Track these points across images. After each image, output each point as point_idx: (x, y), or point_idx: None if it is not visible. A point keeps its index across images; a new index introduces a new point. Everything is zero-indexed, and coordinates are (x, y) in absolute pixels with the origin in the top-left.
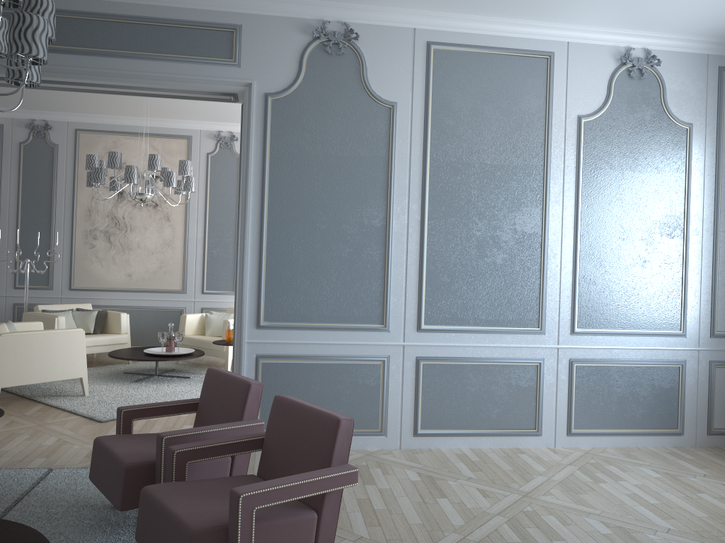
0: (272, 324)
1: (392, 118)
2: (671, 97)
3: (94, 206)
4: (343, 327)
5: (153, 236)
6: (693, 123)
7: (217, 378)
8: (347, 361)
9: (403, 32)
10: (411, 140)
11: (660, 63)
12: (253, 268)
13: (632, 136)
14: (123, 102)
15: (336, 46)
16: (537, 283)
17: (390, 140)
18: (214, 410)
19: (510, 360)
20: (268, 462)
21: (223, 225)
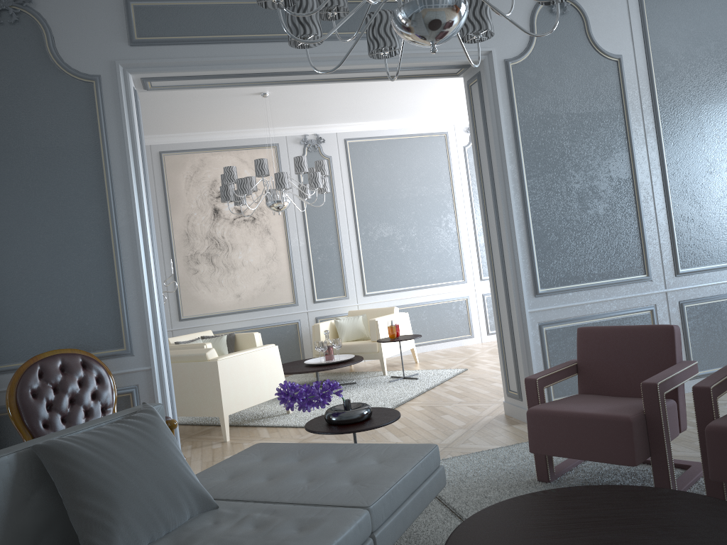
0: (548, 290)
1: (621, 70)
2: None
3: (191, 229)
4: (612, 282)
5: (255, 252)
6: None
7: (606, 333)
8: (620, 316)
9: None
10: (640, 90)
11: None
12: (522, 236)
13: None
14: (224, 114)
15: (560, 5)
16: None
17: (622, 92)
18: (617, 364)
19: None
20: None
21: (323, 230)
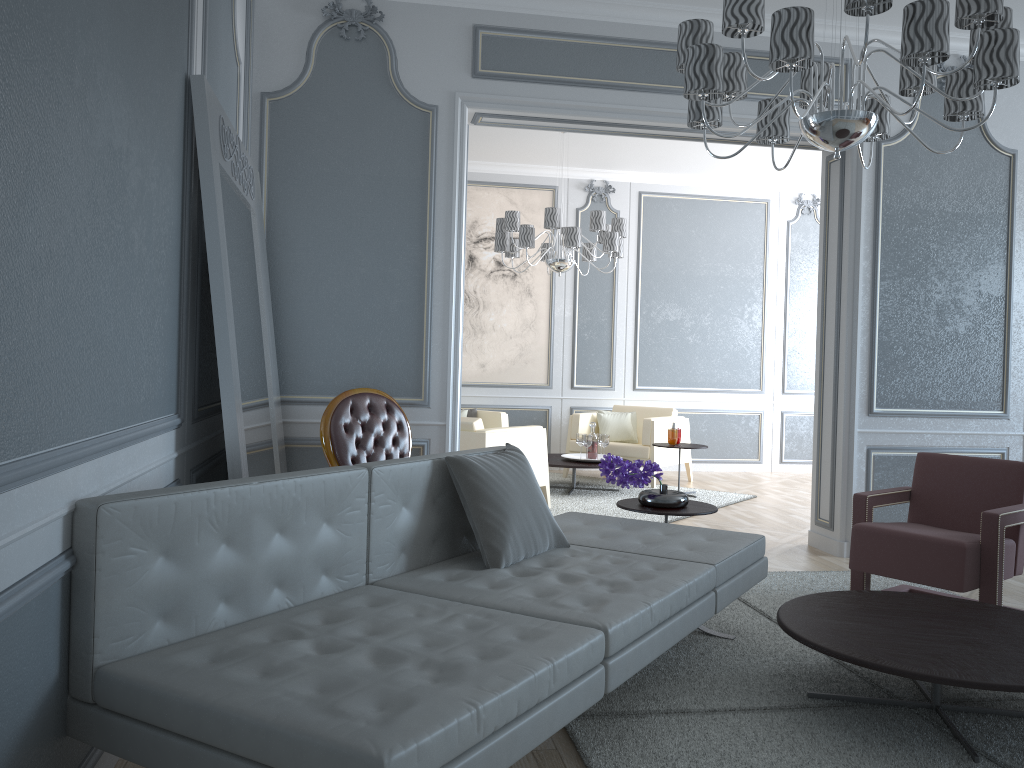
0: (884, 410)
1: (1013, 168)
2: None
3: None
4: (960, 413)
5: (511, 315)
6: None
7: (949, 462)
8: (964, 454)
9: (1023, 67)
10: None
11: None
12: (864, 345)
13: None
14: (505, 144)
15: None
16: None
17: (1010, 194)
18: (956, 496)
19: None
20: None
21: (596, 300)
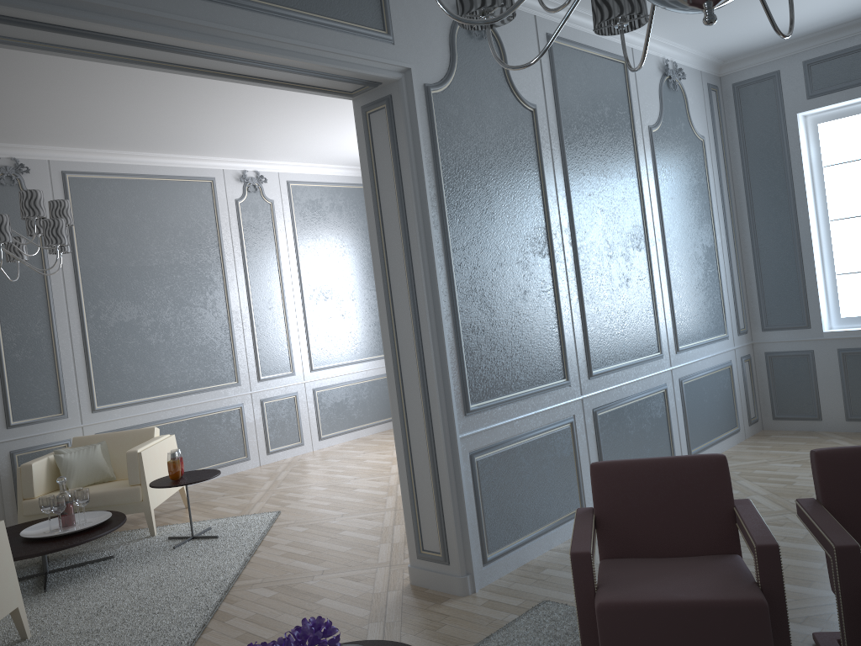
0: (479, 405)
1: (536, 124)
2: (690, 110)
3: None
4: (538, 390)
5: None
6: (703, 136)
7: (635, 470)
8: (545, 433)
9: (527, 18)
10: (552, 151)
11: (684, 77)
12: (450, 332)
13: (678, 147)
14: None
15: None
16: (651, 304)
17: (538, 151)
18: (655, 512)
19: (650, 392)
20: (855, 530)
21: (25, 310)
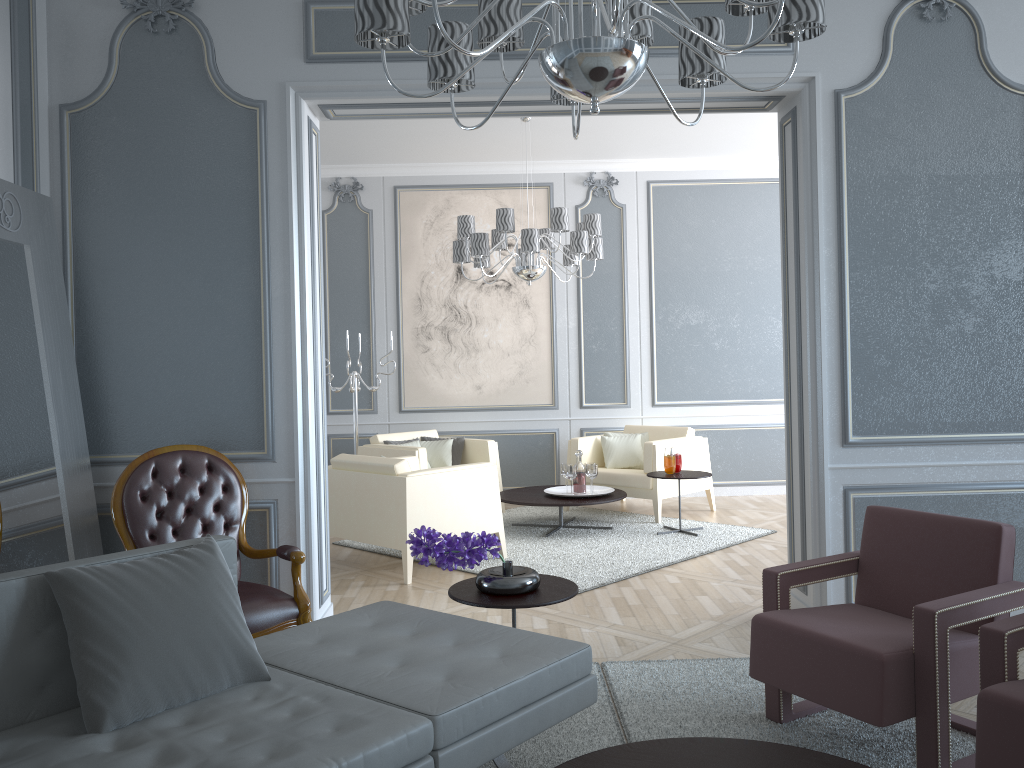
0: (865, 439)
1: None
2: None
3: (425, 292)
4: (973, 438)
5: (507, 330)
6: None
7: (904, 521)
8: (982, 491)
9: None
10: None
11: None
12: (832, 356)
13: None
14: (475, 141)
15: (937, 8)
16: None
17: None
18: (913, 569)
19: None
20: None
21: (603, 307)
